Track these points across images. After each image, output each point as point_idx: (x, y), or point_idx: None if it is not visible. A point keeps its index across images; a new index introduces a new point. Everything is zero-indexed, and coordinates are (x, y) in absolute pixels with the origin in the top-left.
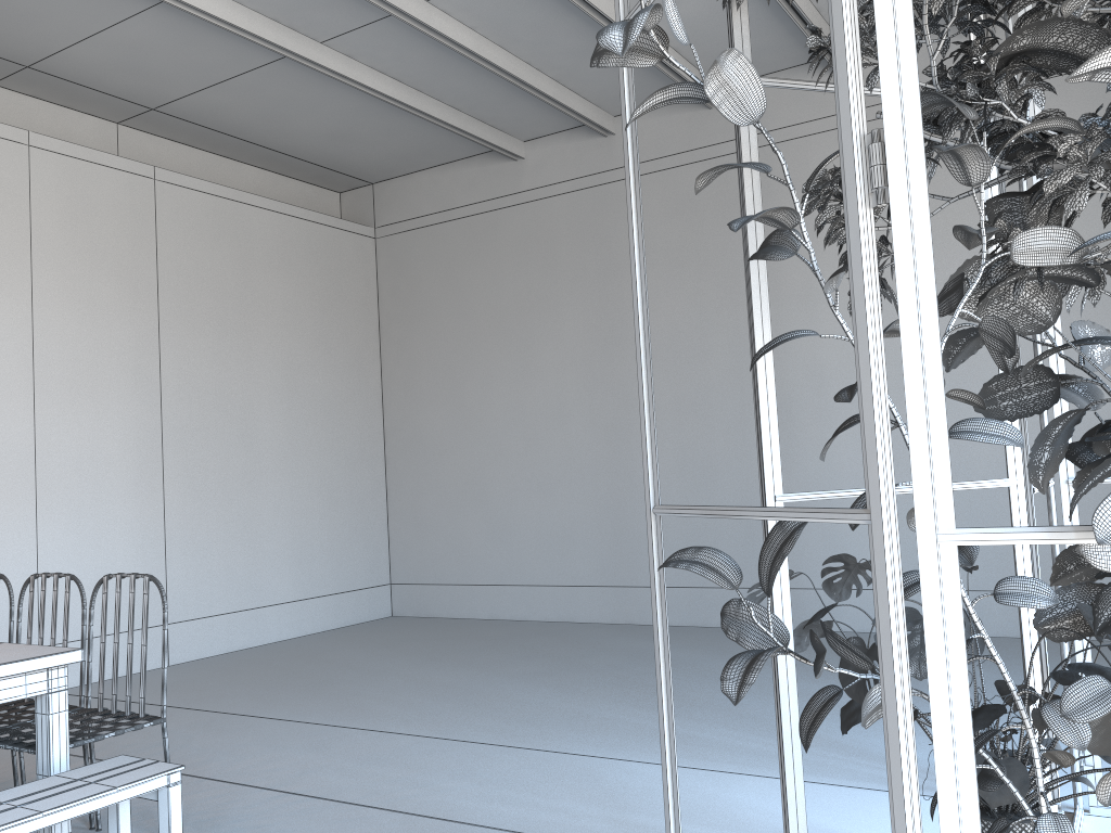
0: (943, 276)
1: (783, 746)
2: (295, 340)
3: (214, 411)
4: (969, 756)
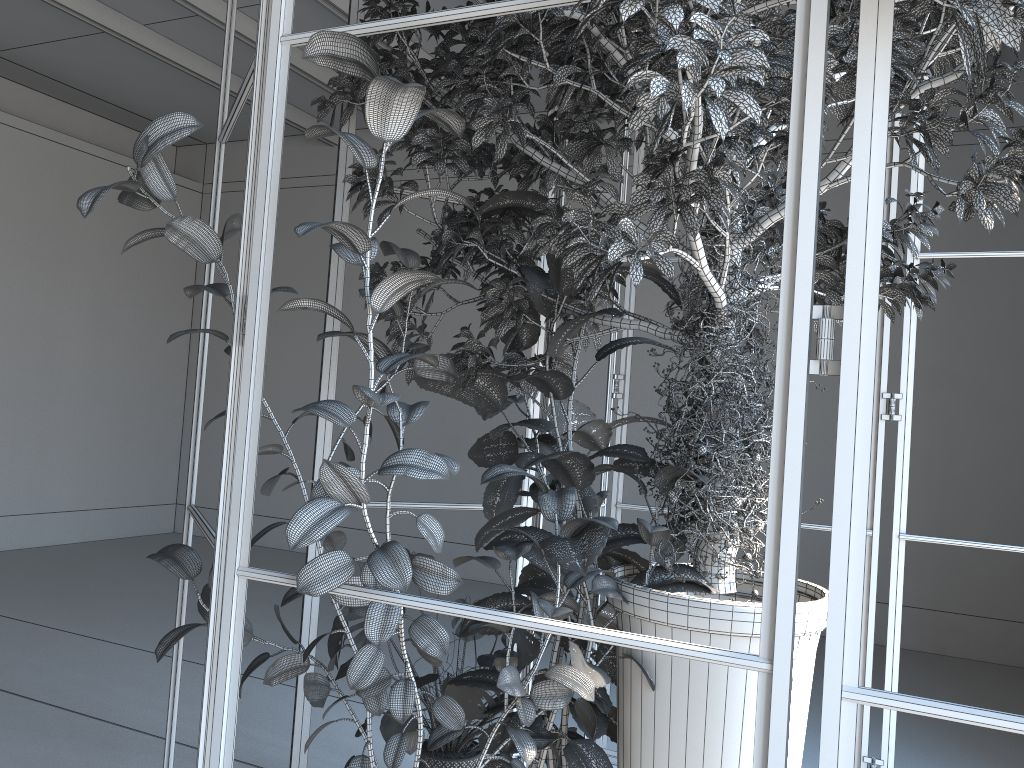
0: (657, 307)
1: (297, 689)
2: (109, 277)
3: (18, 333)
4: (233, 714)
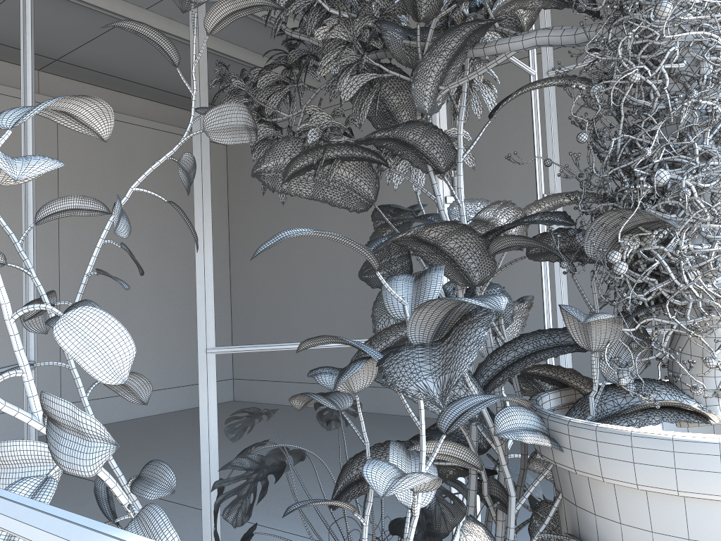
0: None
1: None
2: (163, 214)
3: (99, 262)
4: None
